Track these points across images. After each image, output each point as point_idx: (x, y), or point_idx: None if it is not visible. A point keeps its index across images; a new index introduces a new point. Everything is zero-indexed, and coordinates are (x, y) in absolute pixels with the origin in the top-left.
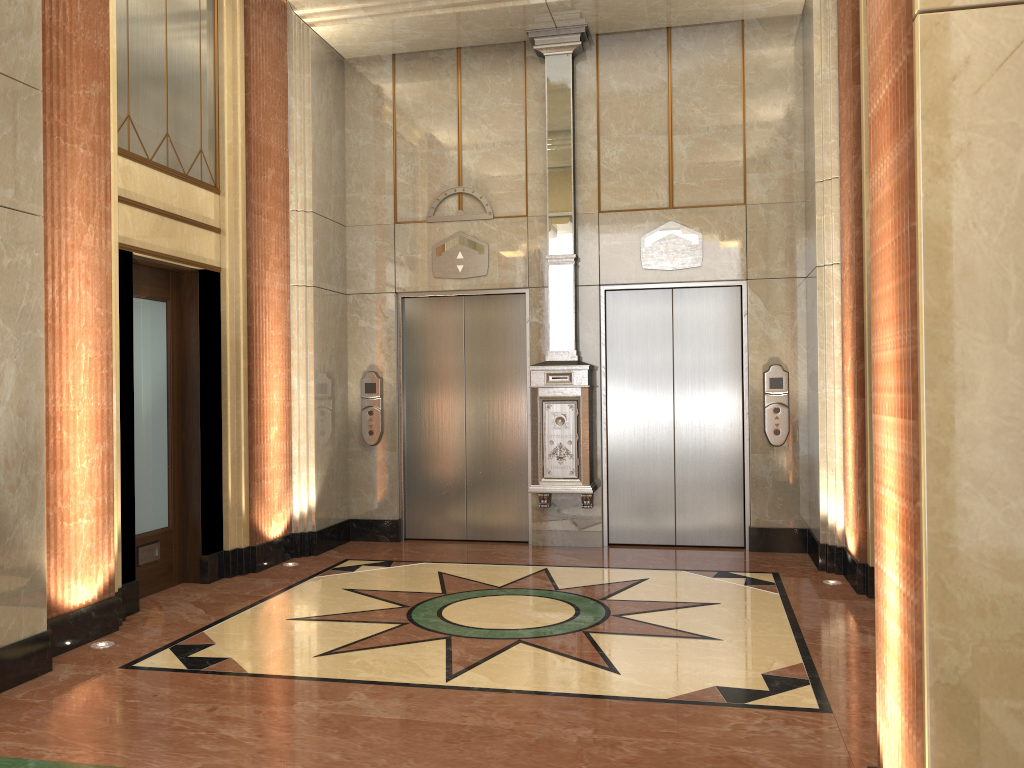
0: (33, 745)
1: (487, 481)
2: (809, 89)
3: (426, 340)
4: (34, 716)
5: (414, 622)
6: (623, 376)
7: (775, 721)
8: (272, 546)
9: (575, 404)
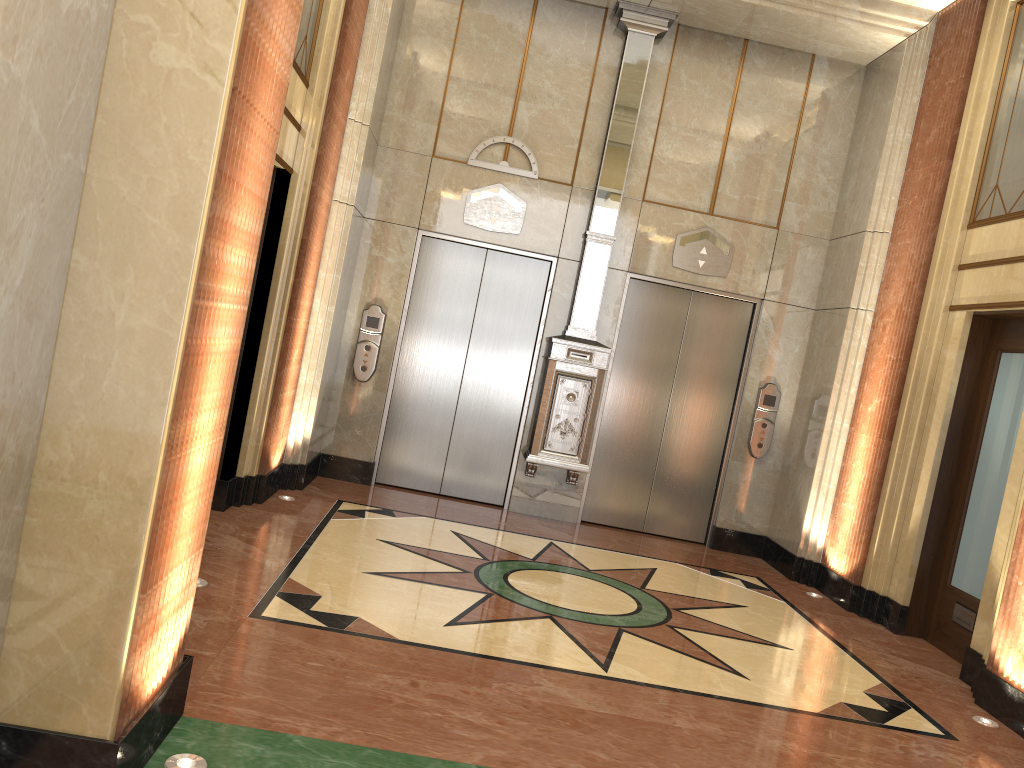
0: (270, 715)
1: (473, 440)
2: (870, 141)
3: (438, 285)
4: (226, 674)
5: (497, 593)
6: (628, 364)
7: (926, 746)
8: (273, 476)
9: (589, 384)
